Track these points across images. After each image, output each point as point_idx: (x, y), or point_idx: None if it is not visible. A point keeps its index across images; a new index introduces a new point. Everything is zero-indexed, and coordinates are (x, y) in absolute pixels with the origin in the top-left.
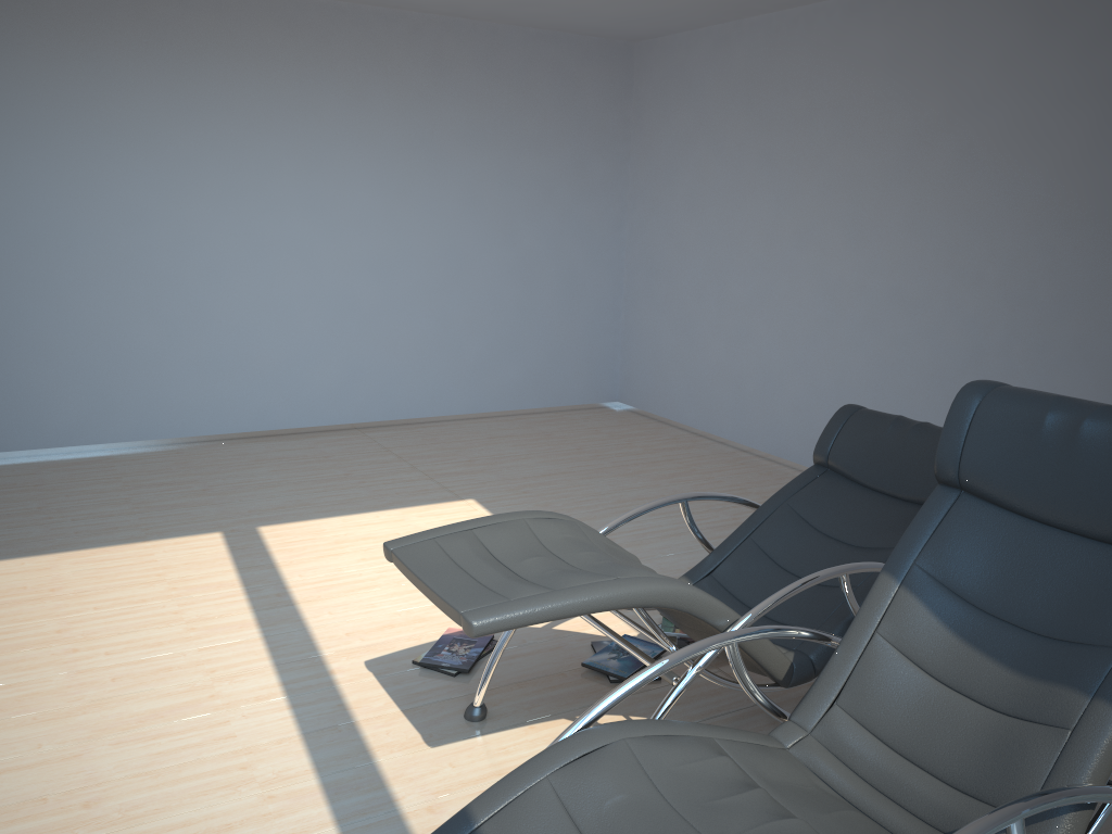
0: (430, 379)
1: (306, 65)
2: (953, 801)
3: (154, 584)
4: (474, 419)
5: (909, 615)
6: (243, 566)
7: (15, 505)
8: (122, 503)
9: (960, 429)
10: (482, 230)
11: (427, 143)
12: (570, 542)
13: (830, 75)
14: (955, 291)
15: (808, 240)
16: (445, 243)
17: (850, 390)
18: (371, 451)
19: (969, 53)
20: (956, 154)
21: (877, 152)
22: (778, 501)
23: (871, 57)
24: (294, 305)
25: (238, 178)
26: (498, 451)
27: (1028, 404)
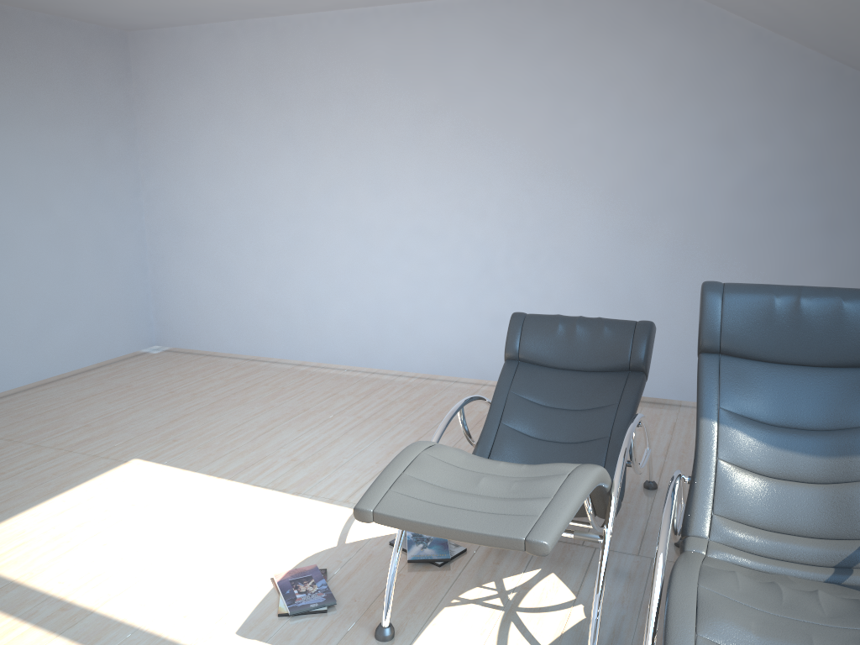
0: None
1: None
2: (826, 546)
3: None
4: (38, 387)
5: (734, 441)
6: None
7: None
8: None
9: (716, 315)
10: (20, 206)
11: None
12: (475, 459)
13: (339, 69)
14: (466, 224)
15: (337, 195)
16: None
17: (391, 304)
18: None
19: (454, 58)
20: (454, 129)
21: (389, 127)
22: (504, 391)
23: (374, 56)
24: None
25: None
26: (102, 410)
27: (757, 292)
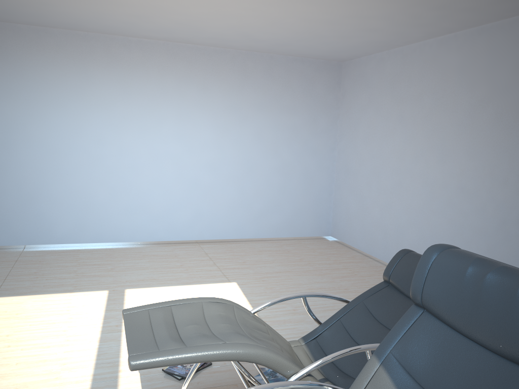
0: (234, 220)
1: (181, 74)
2: None
3: (63, 315)
4: (255, 241)
5: (382, 384)
6: (108, 309)
7: (26, 270)
8: (72, 272)
9: (423, 272)
10: (263, 150)
11: (237, 109)
12: (220, 317)
13: (430, 76)
14: (492, 188)
15: (419, 159)
16: (244, 156)
17: (439, 238)
18: (198, 254)
19: (499, 63)
20: (492, 116)
21: (453, 114)
22: (358, 300)
23: (450, 66)
24: (170, 183)
25: (147, 124)
26: (260, 258)
27: (460, 261)
